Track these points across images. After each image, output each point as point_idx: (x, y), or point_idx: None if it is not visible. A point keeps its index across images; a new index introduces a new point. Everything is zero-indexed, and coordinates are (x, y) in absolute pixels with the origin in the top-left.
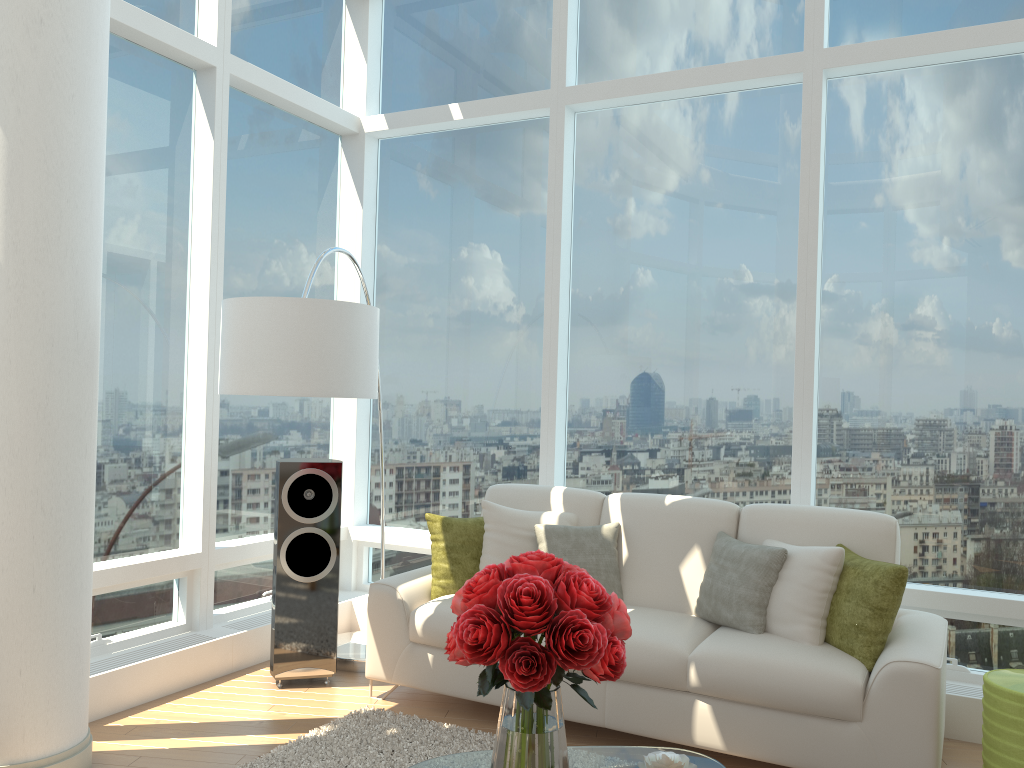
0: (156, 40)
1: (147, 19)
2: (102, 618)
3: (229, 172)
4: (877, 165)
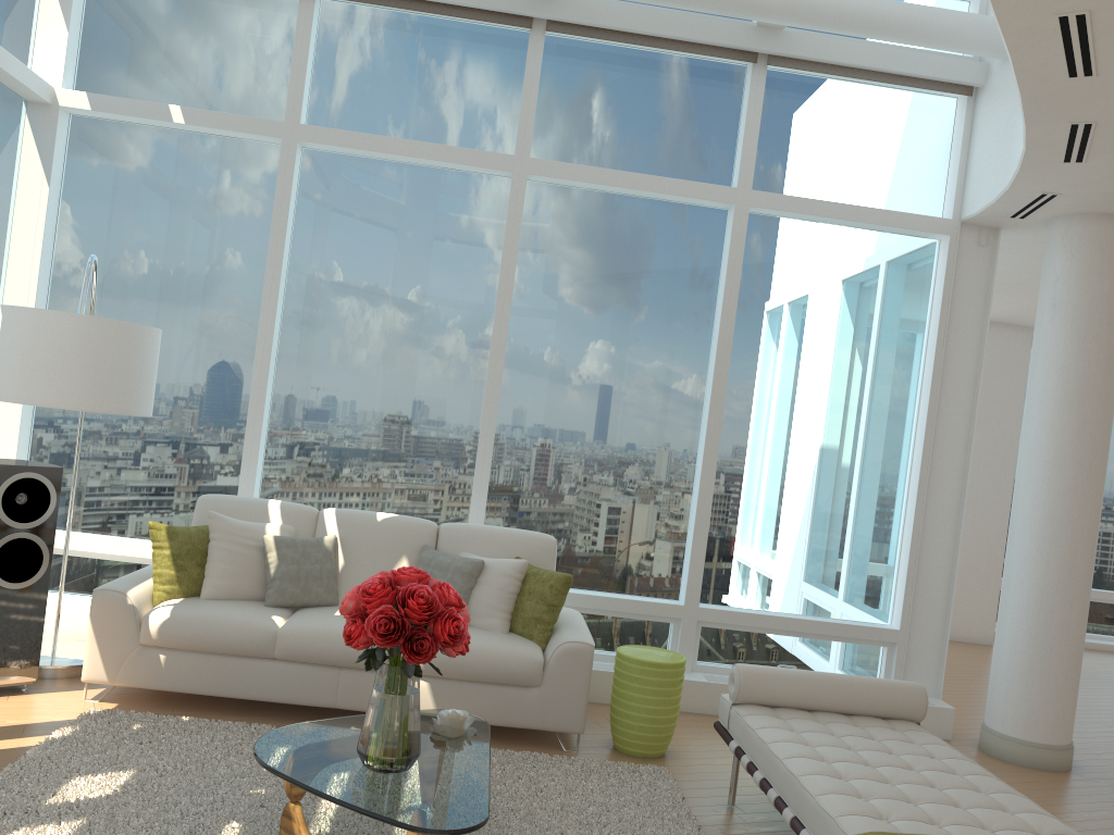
0: None
1: None
2: None
3: None
4: (557, 259)
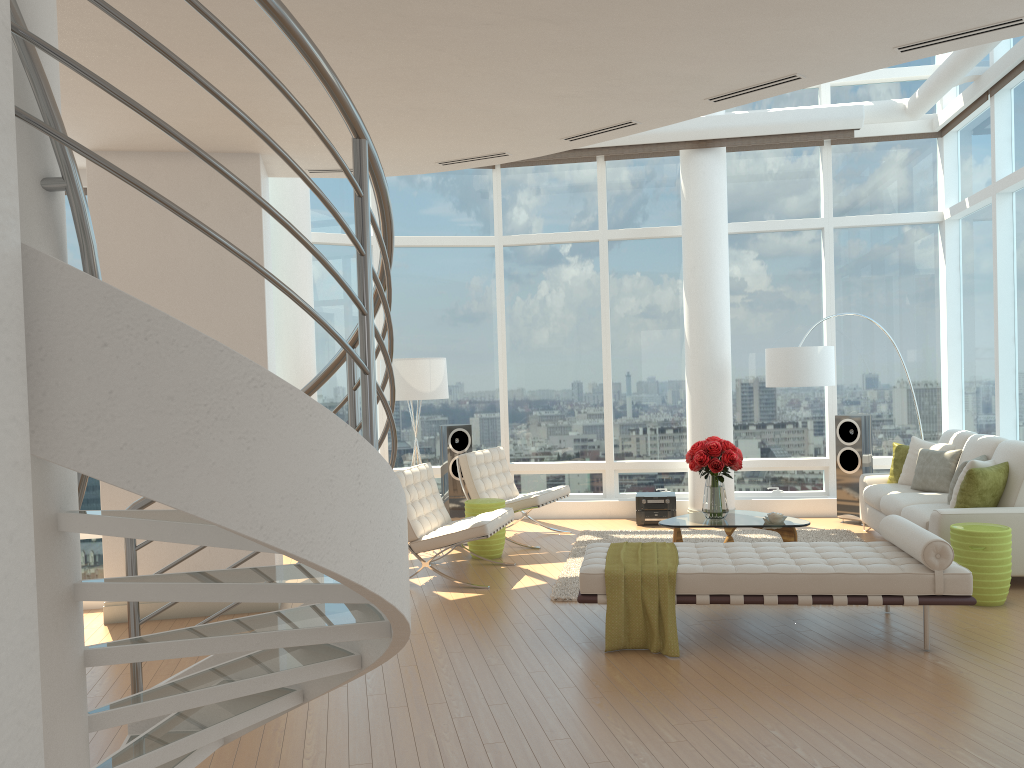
0: (788, 229)
1: (781, 223)
2: (780, 481)
3: (846, 271)
4: None
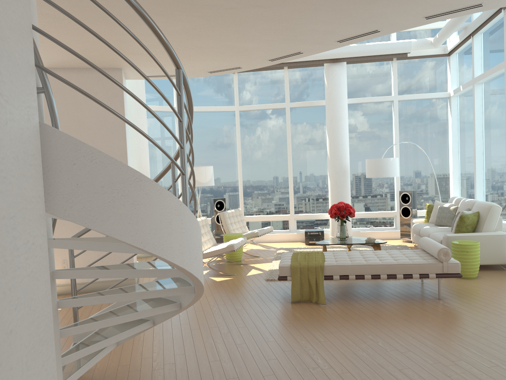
0: (376, 101)
1: (373, 98)
2: (373, 223)
3: (404, 121)
4: None
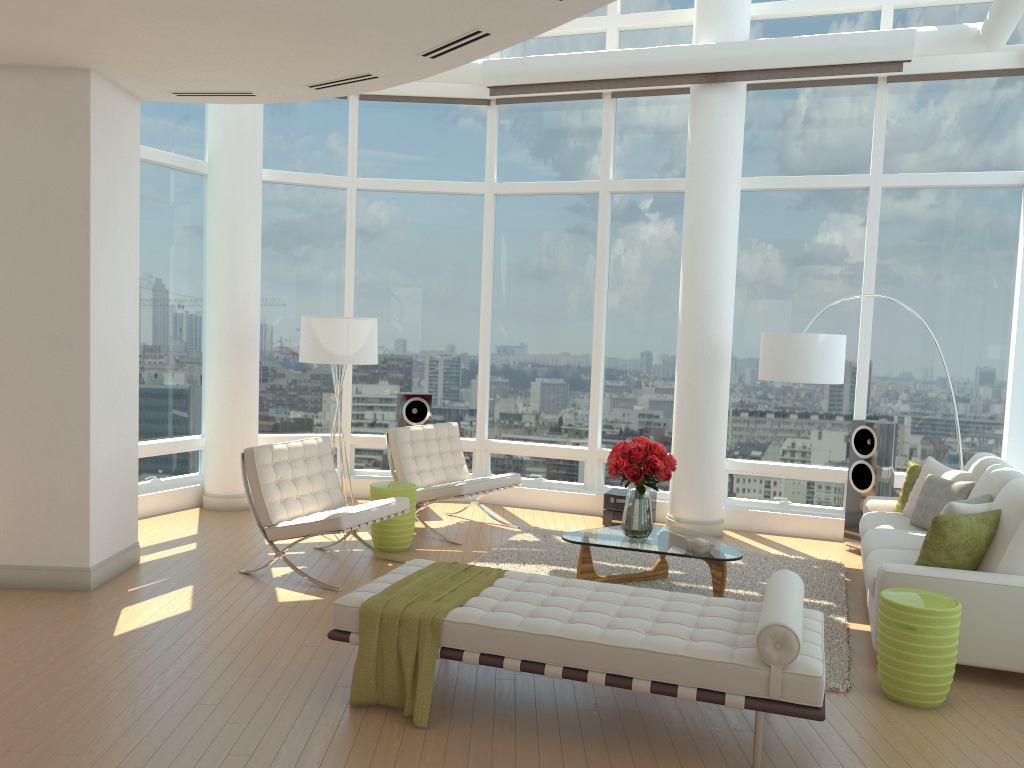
0: (824, 187)
1: (817, 179)
2: (791, 492)
3: (895, 242)
4: None
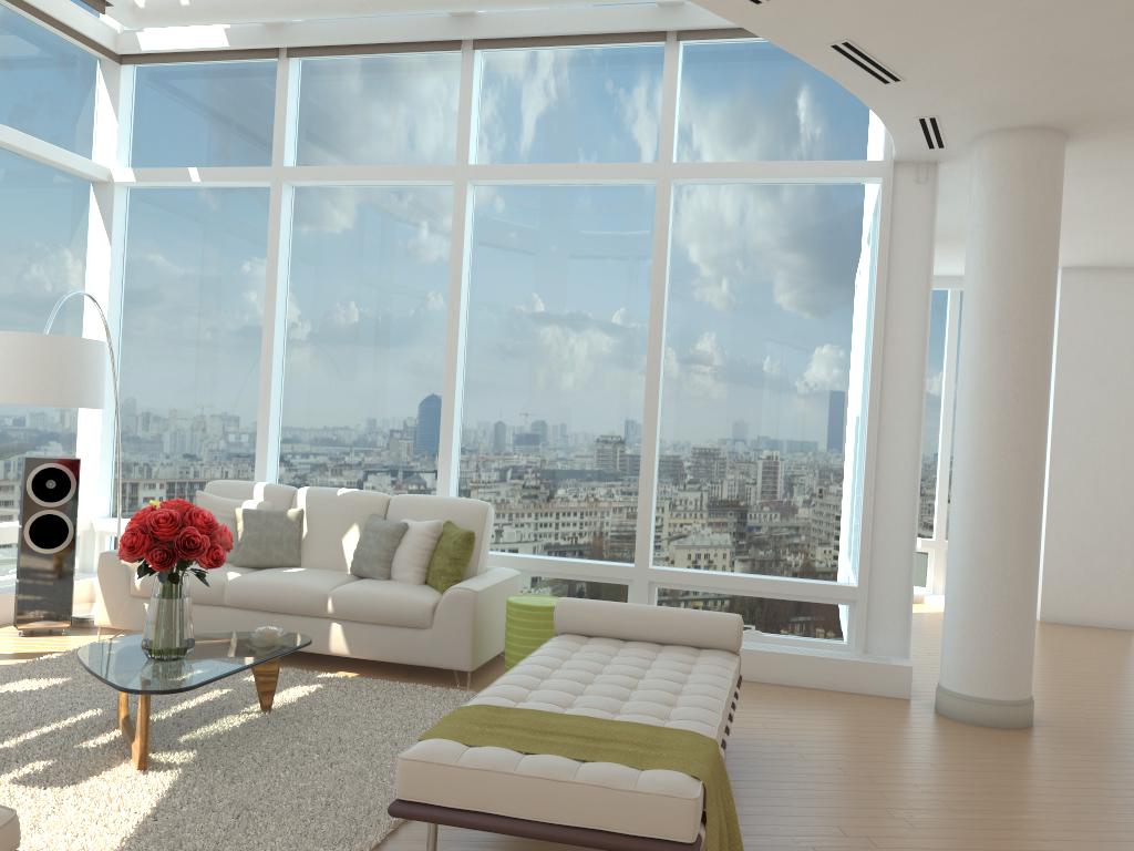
0: None
1: None
2: None
3: None
4: (505, 253)
